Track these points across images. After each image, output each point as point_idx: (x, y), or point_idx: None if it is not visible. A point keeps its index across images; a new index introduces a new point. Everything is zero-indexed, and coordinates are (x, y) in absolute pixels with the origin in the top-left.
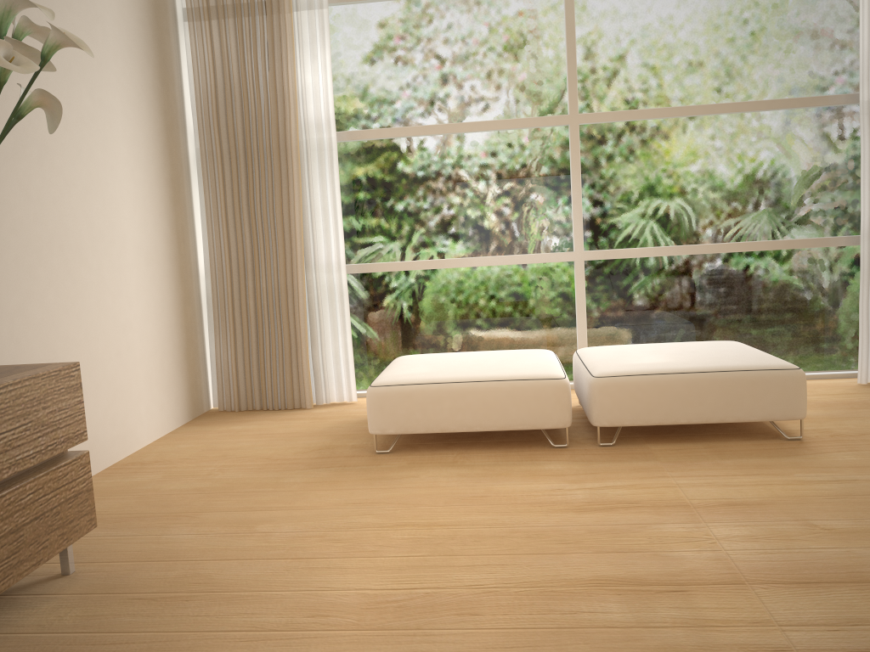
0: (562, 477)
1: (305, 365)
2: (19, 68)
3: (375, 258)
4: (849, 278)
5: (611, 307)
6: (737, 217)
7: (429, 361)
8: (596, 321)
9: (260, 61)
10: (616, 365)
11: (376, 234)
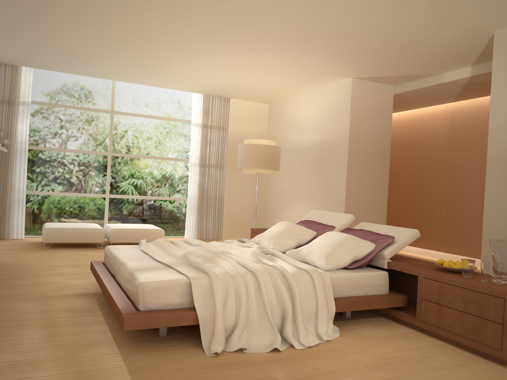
0: (102, 252)
1: (7, 224)
2: (5, 150)
3: (35, 189)
4: (185, 209)
5: (116, 213)
6: (156, 189)
7: (59, 224)
8: (111, 216)
9: (3, 119)
10: (117, 227)
11: (37, 181)
